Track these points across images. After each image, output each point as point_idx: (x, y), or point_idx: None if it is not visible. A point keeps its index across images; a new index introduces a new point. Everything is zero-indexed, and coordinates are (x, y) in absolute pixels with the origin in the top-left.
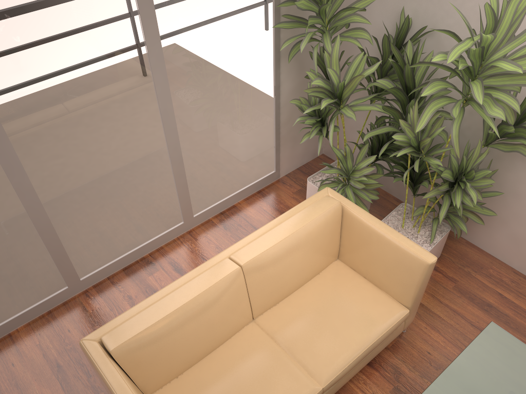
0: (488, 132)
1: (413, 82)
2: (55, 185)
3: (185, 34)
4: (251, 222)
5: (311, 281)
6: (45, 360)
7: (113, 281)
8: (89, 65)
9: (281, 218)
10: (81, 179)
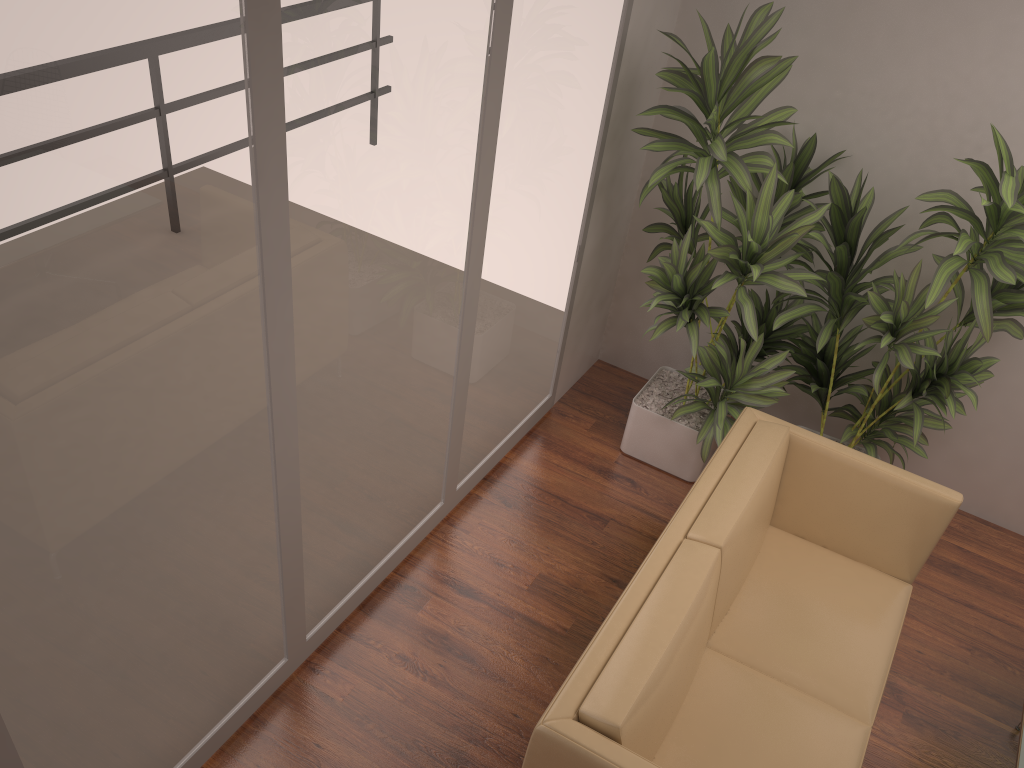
0: (961, 305)
1: (857, 235)
2: (322, 448)
3: (517, 159)
4: (546, 488)
5: (754, 565)
6: None
7: (352, 634)
8: (412, 215)
9: (716, 463)
10: (354, 433)
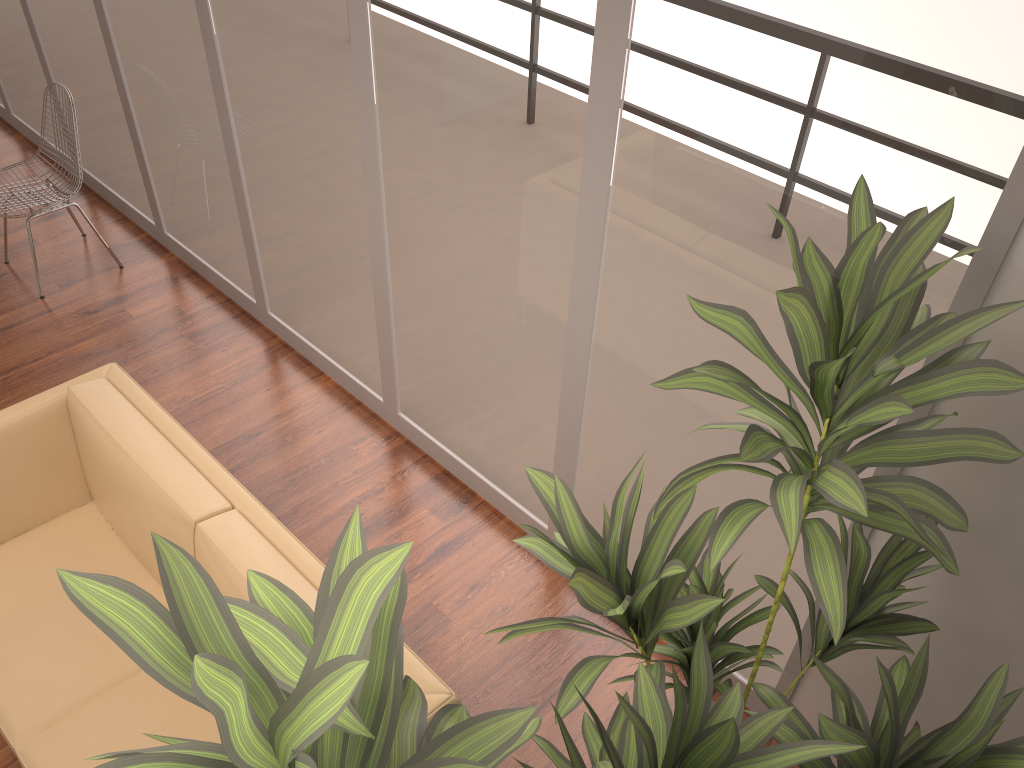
0: None
1: None
2: (406, 256)
3: (663, 215)
4: None
5: None
6: (269, 419)
7: (418, 463)
8: (489, 126)
9: None
10: (434, 283)
